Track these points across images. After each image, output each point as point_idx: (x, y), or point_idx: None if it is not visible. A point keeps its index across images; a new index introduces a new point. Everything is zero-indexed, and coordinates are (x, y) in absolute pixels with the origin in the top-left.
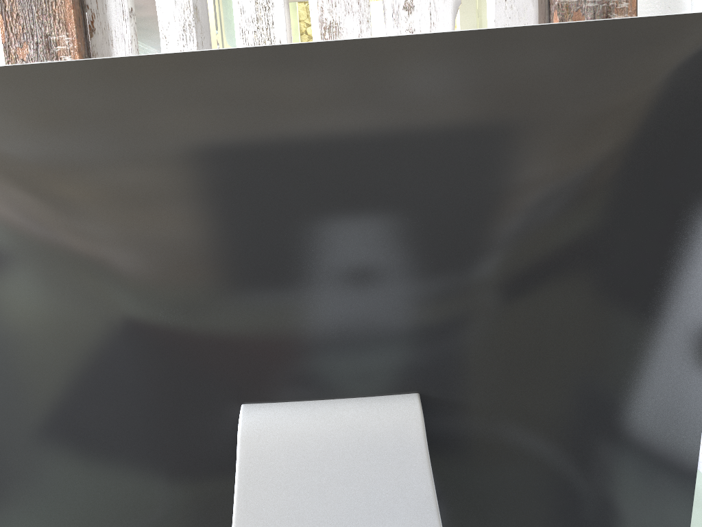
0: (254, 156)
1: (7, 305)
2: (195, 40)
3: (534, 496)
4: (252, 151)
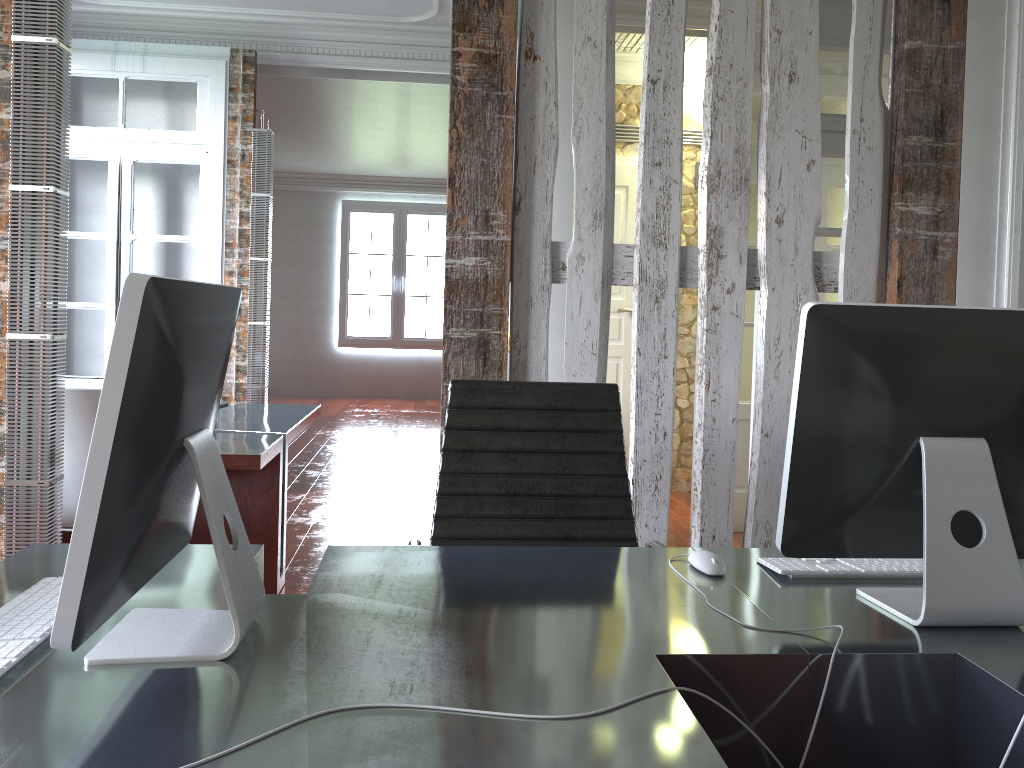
0: (942, 345)
1: (840, 391)
2: (603, 227)
3: (1015, 487)
4: (942, 343)
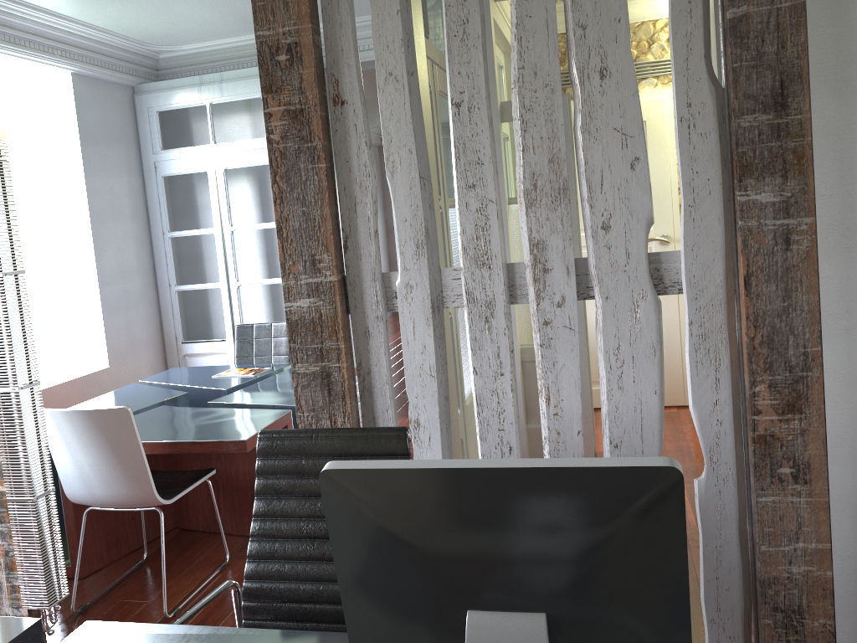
0: (473, 510)
1: (371, 558)
2: (426, 255)
3: None
4: (473, 508)
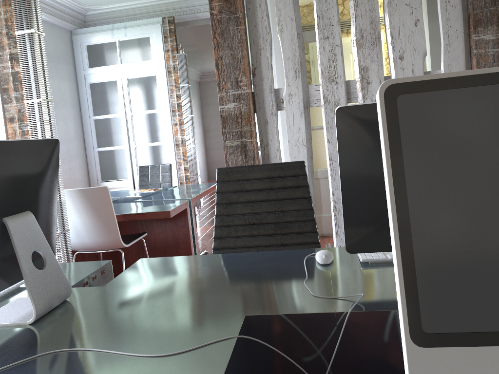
0: None
1: (363, 156)
2: (300, 77)
3: None
4: None
